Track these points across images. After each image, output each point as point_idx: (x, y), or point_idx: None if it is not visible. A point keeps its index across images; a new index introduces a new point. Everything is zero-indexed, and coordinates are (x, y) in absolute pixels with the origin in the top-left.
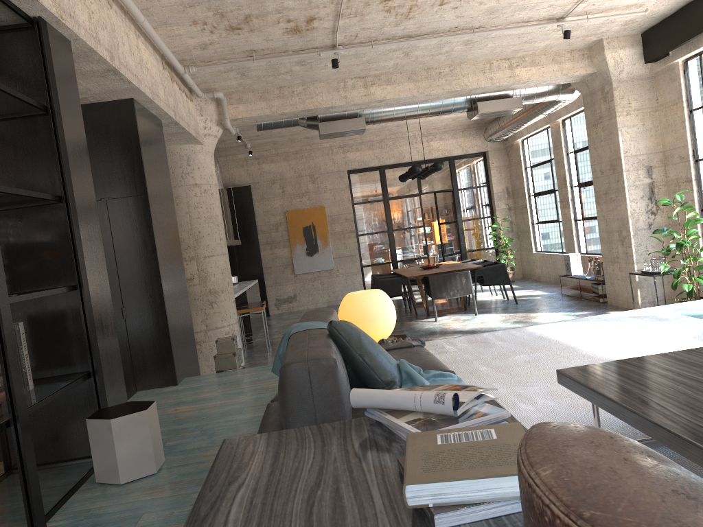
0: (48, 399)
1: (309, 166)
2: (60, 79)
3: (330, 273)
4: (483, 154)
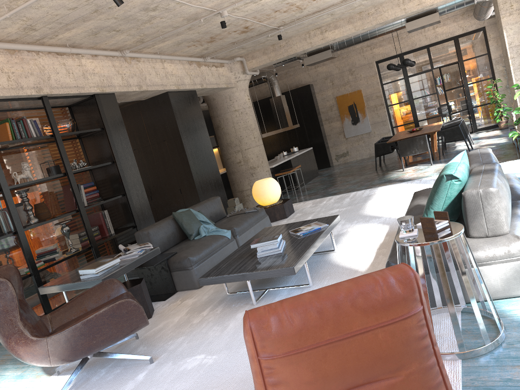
0: (110, 238)
1: (348, 63)
2: (108, 114)
3: (369, 135)
4: (483, 28)
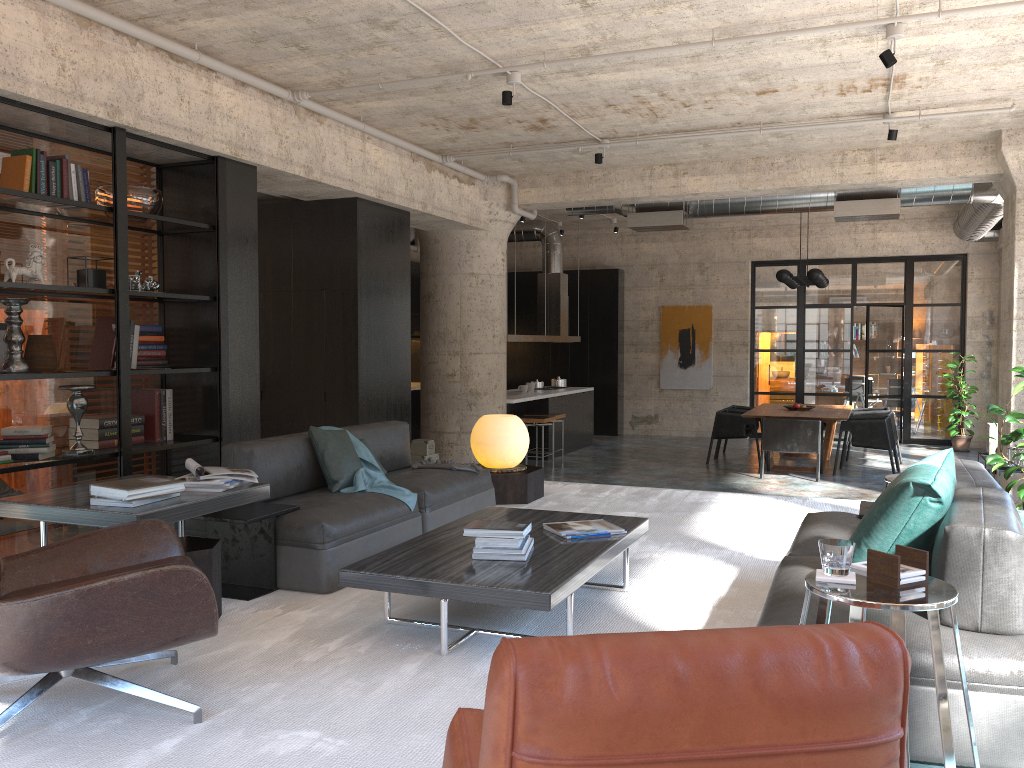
0: (162, 447)
1: (700, 251)
2: (232, 202)
3: (706, 394)
4: (962, 256)
